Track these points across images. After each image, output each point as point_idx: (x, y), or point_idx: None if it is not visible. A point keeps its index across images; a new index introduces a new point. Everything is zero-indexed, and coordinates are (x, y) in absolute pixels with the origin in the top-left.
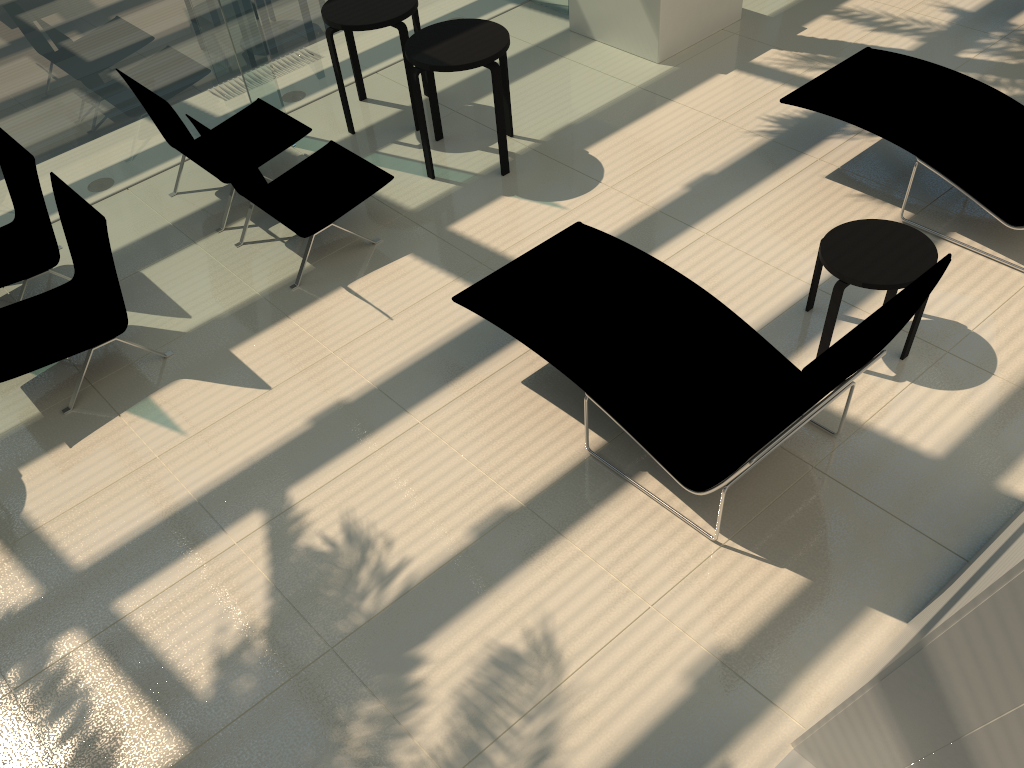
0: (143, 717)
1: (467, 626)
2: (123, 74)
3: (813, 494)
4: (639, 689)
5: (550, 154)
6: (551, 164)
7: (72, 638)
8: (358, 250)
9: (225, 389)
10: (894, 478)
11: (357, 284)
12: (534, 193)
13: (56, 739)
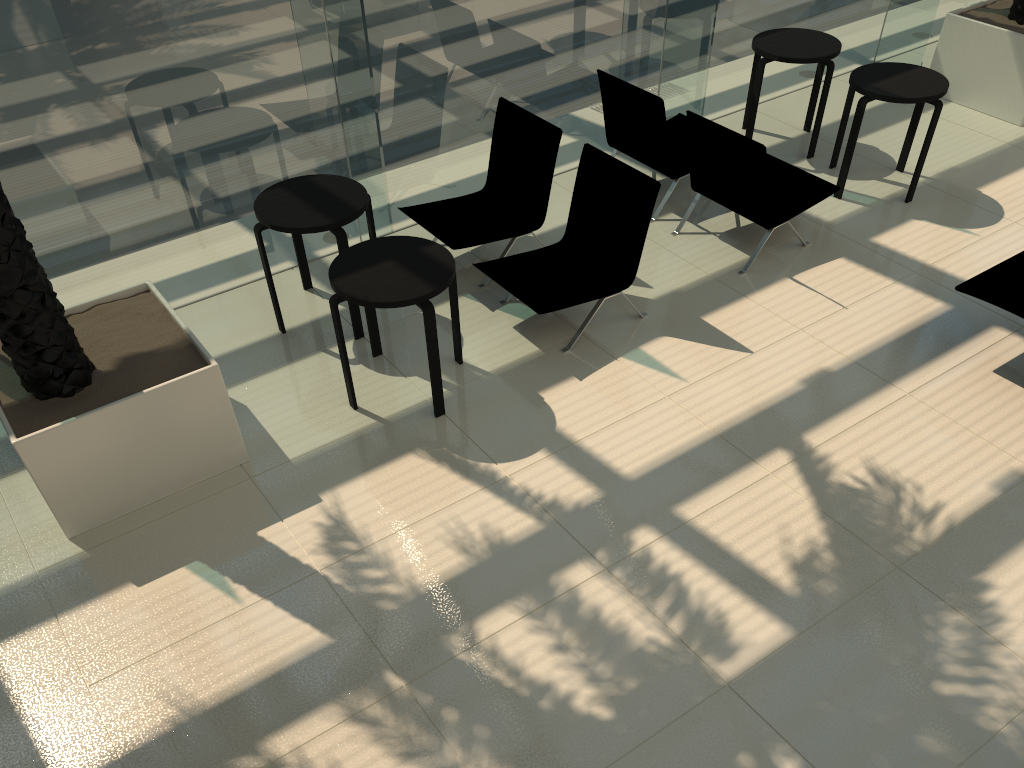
0: (739, 603)
1: (1021, 562)
2: (607, 74)
3: None
4: None
5: (945, 190)
6: (949, 198)
7: (645, 533)
8: (790, 249)
9: (709, 348)
10: None
11: (801, 277)
12: (942, 220)
13: (663, 612)
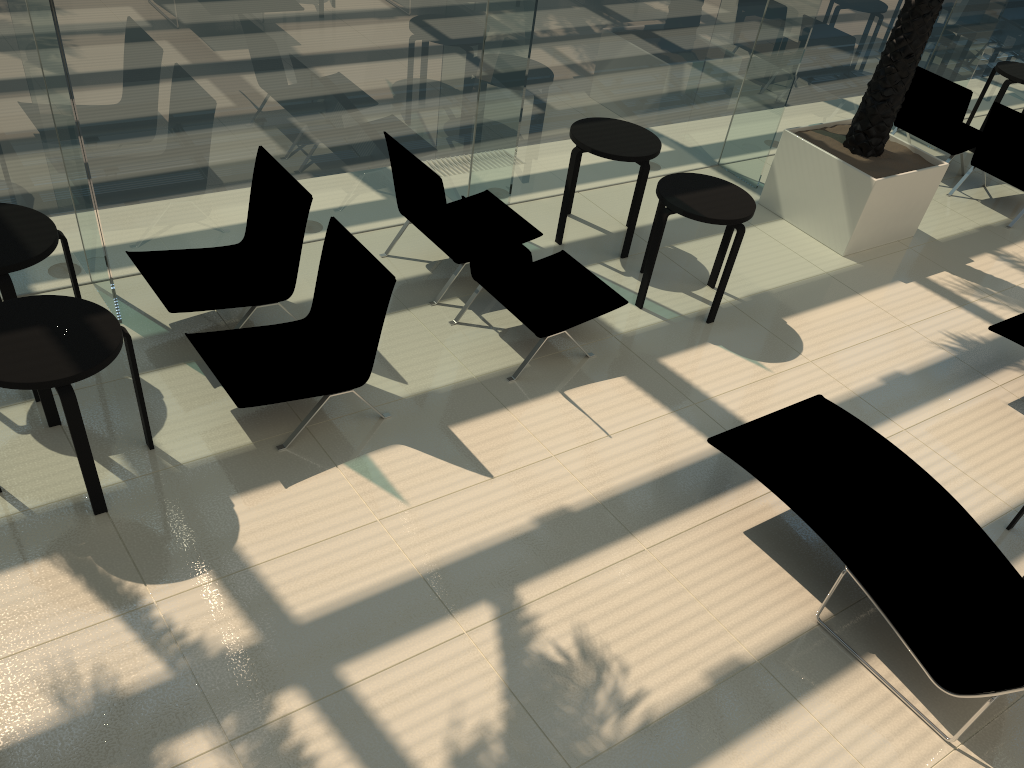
0: None
1: None
2: (392, 139)
3: None
4: None
5: (750, 314)
6: (752, 324)
7: (293, 697)
8: (572, 359)
9: (446, 466)
10: None
11: (573, 393)
12: (739, 348)
13: None
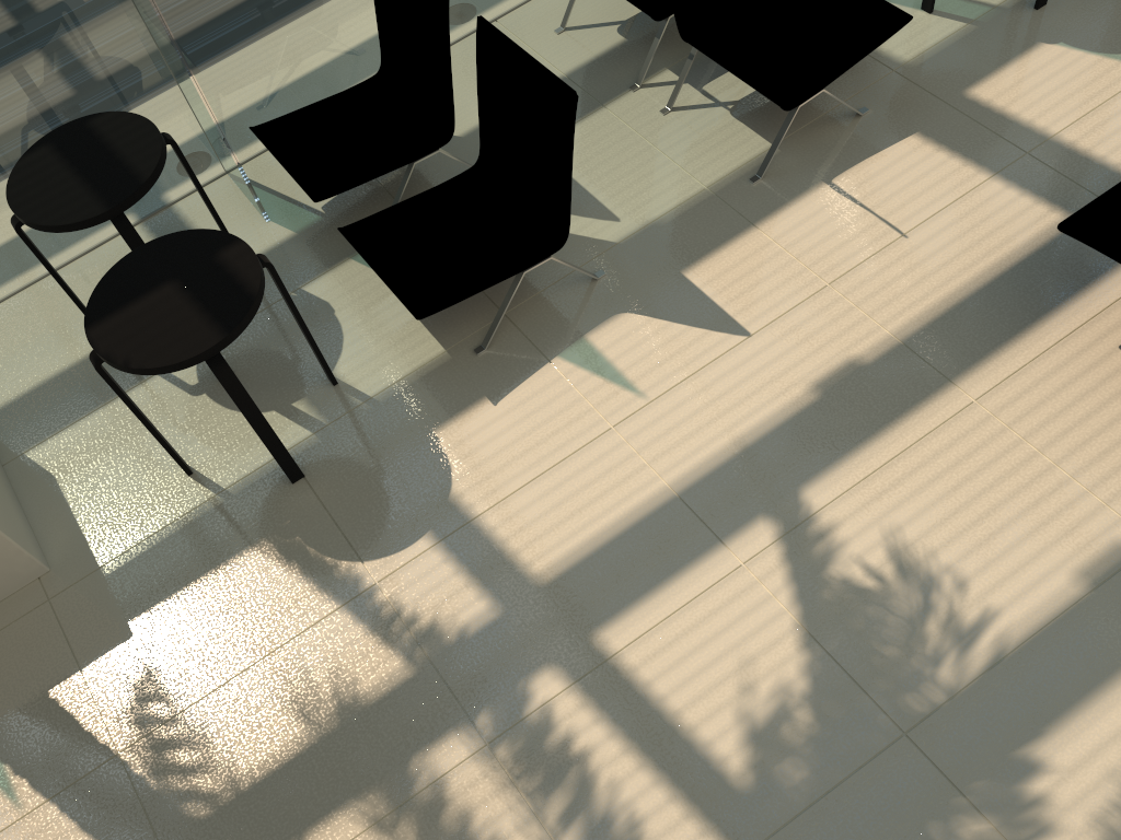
0: (664, 802)
1: (1097, 722)
2: None
3: None
4: None
5: None
6: None
7: (550, 679)
8: (837, 125)
9: (686, 332)
10: None
11: (845, 179)
12: (1090, 39)
13: (556, 819)
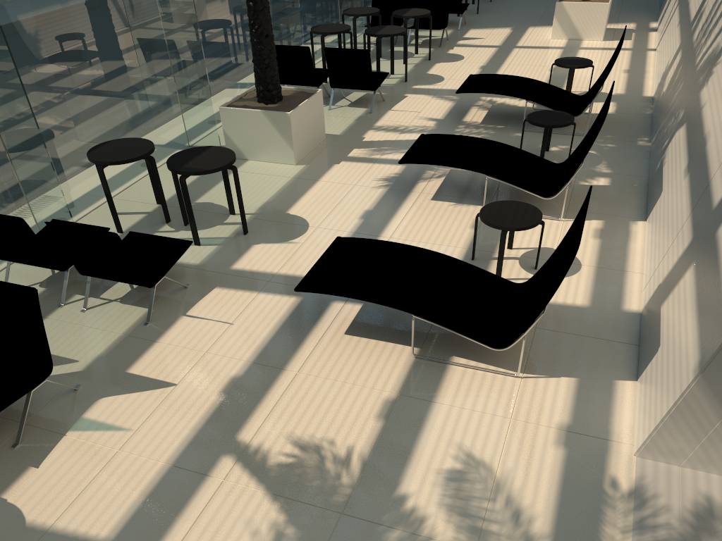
0: None
1: (417, 467)
2: None
3: (546, 339)
4: (539, 460)
5: (266, 218)
6: (271, 223)
7: None
8: (178, 293)
9: (141, 394)
10: (577, 320)
11: (192, 311)
12: (273, 239)
13: None
